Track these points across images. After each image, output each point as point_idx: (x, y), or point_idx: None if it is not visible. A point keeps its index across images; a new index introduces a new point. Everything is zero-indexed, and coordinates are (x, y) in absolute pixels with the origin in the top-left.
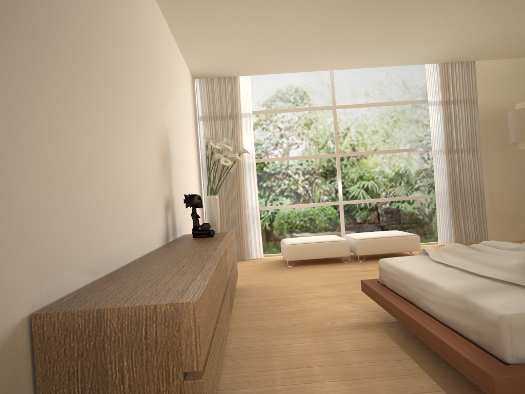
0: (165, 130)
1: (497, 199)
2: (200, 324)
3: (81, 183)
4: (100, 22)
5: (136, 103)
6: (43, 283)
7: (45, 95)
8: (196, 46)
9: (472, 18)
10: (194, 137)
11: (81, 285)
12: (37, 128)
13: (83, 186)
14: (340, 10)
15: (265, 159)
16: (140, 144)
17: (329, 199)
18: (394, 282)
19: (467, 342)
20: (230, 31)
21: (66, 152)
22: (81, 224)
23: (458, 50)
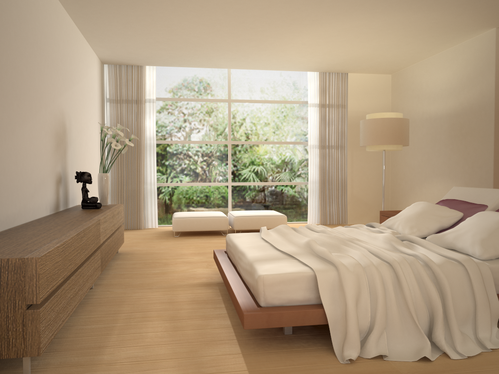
0: (62, 115)
1: (356, 189)
2: (40, 273)
3: None
4: None
5: (28, 96)
6: None
7: None
8: (101, 39)
9: (335, 42)
10: (98, 118)
11: None
12: None
13: None
14: (224, 25)
15: (166, 141)
16: (31, 130)
17: (220, 180)
18: (230, 252)
19: (247, 293)
20: (131, 31)
21: None
22: None
23: (331, 63)
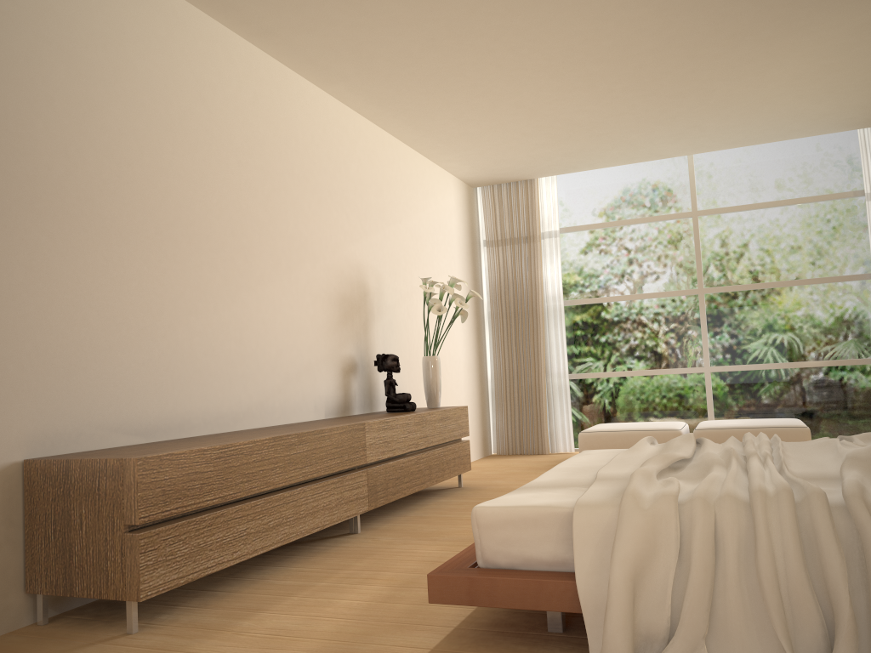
0: (358, 271)
1: None
2: (142, 481)
3: (129, 343)
4: (191, 169)
5: (271, 246)
6: (50, 436)
7: (71, 263)
8: (441, 149)
9: (867, 56)
10: (462, 272)
11: (118, 445)
12: (54, 295)
13: (134, 347)
14: (611, 80)
15: (582, 300)
16: (278, 294)
17: (687, 363)
18: None
19: None
20: (473, 126)
21: (105, 313)
22: (126, 384)
23: None
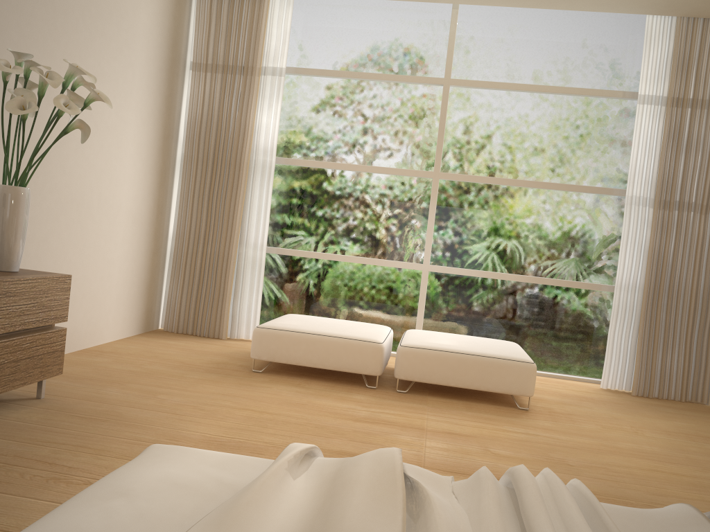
0: None
1: None
2: None
3: None
4: None
5: None
6: None
7: None
8: None
9: None
10: (146, 91)
11: None
12: None
13: None
14: None
15: (299, 160)
16: None
17: (405, 256)
18: None
19: None
20: None
21: None
22: None
23: None
